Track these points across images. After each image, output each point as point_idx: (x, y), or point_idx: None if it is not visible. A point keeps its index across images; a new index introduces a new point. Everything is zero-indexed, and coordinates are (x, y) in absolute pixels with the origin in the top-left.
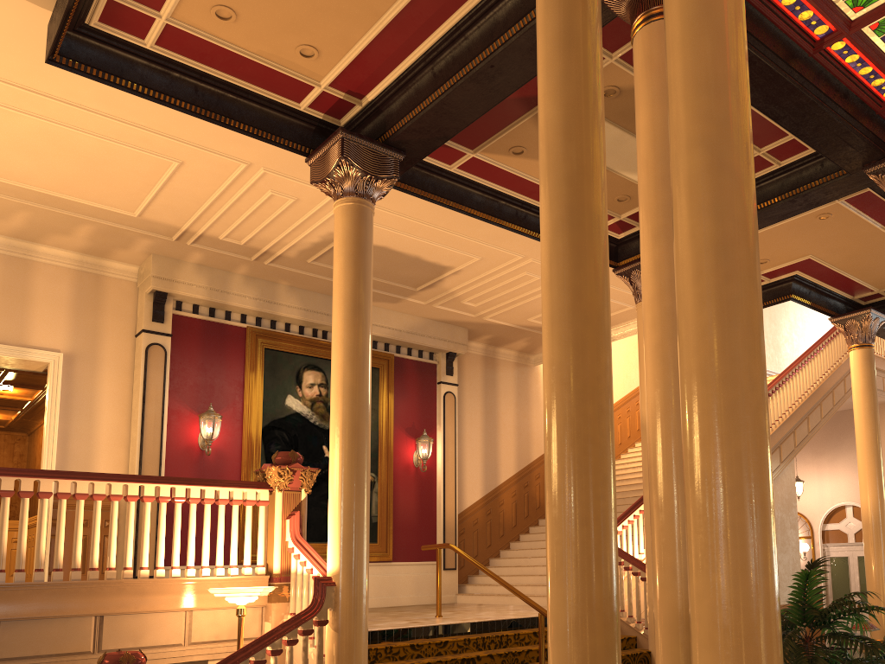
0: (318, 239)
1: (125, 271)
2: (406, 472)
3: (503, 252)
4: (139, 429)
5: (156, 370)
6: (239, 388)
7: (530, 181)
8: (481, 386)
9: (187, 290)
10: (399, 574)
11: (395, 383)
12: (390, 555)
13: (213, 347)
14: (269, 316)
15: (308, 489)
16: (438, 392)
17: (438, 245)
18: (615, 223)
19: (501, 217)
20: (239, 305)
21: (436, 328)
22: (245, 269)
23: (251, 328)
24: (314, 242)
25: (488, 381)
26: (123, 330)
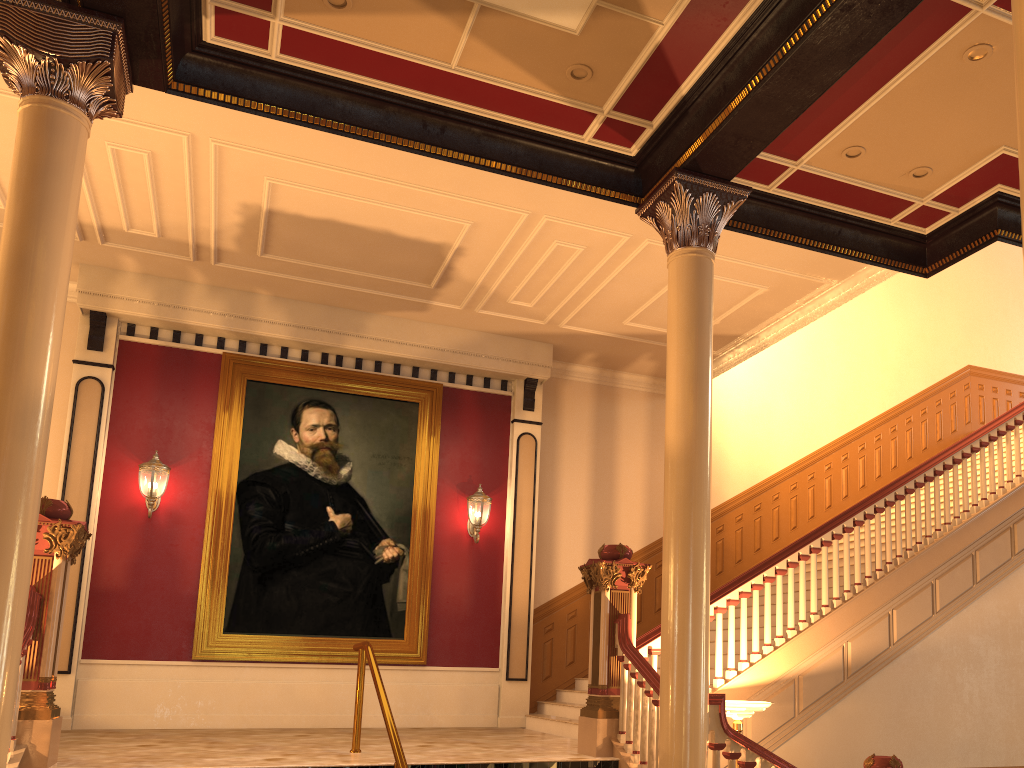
0: (238, 216)
1: (69, 291)
2: (456, 543)
3: (495, 208)
4: (60, 484)
5: (89, 410)
6: (209, 432)
7: (408, 62)
8: (591, 426)
9: (125, 308)
10: (437, 683)
11: (444, 423)
12: (422, 657)
13: (175, 380)
14: (251, 337)
15: (63, 554)
16: (512, 433)
17: (395, 207)
18: (607, 126)
19: (394, 132)
20: (200, 324)
21: (500, 345)
22: (200, 275)
23: (229, 354)
24: (238, 223)
25: (602, 419)
26: (62, 364)
